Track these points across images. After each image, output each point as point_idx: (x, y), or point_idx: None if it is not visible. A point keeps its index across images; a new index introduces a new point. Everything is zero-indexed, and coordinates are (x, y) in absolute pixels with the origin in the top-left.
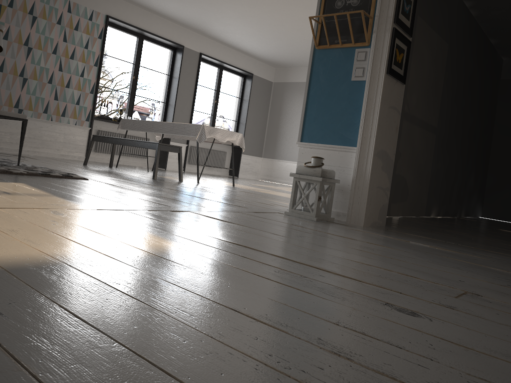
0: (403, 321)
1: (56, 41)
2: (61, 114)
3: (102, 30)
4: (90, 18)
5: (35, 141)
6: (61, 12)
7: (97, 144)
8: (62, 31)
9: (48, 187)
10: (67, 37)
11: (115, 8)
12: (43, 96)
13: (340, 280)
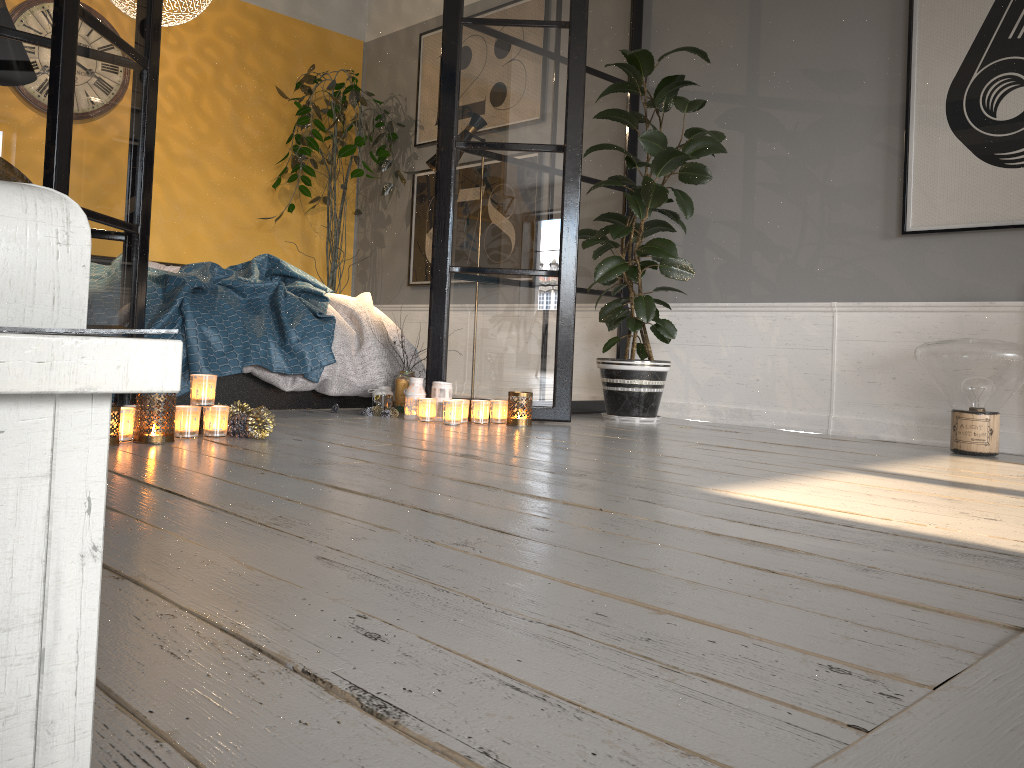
0: (487, 453)
1: None
2: None
3: None
4: None
5: None
6: None
7: None
8: None
9: None
10: None
11: None
12: None
13: (501, 471)
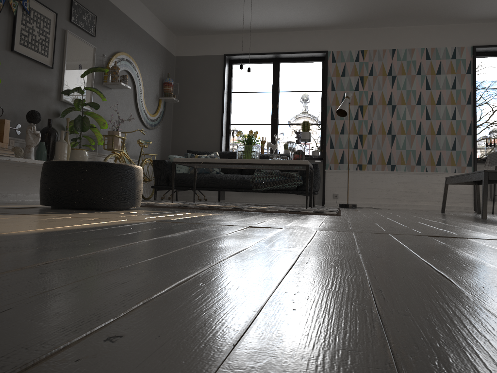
0: None
1: (418, 91)
2: (436, 164)
3: (470, 64)
4: (452, 56)
5: (411, 195)
6: (419, 62)
7: (491, 192)
8: (423, 80)
9: (234, 215)
10: (429, 84)
11: (482, 35)
12: (413, 149)
13: None
